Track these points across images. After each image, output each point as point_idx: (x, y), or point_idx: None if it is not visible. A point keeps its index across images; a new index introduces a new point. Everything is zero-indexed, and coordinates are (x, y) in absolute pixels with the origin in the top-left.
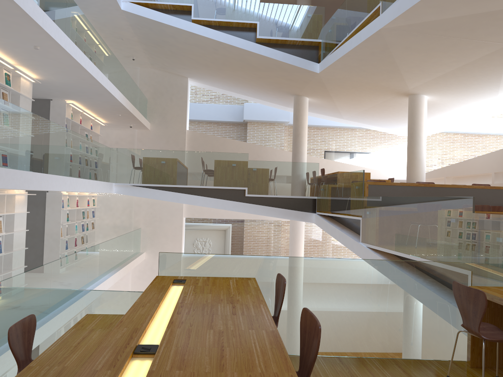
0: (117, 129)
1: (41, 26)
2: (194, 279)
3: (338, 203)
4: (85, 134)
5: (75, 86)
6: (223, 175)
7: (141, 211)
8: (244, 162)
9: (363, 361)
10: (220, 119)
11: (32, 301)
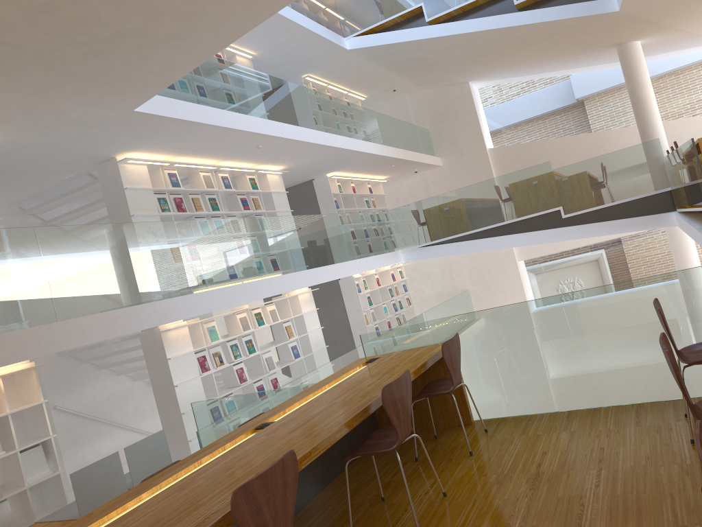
0: (405, 178)
1: (247, 130)
2: (388, 355)
3: (687, 192)
4: (364, 201)
5: (322, 159)
6: (525, 200)
7: (463, 269)
8: (547, 174)
9: (597, 411)
10: (528, 117)
11: (275, 401)
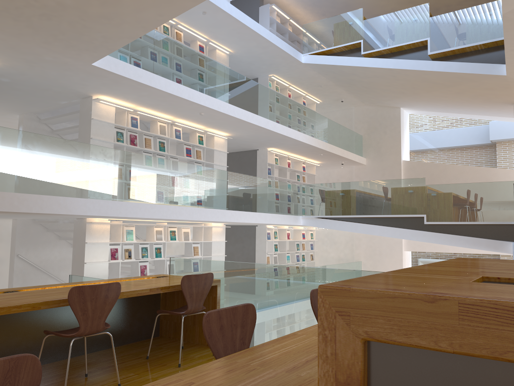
0: (337, 167)
1: (188, 99)
2: (174, 277)
3: None
4: (296, 175)
5: (259, 136)
6: (399, 203)
7: (361, 245)
8: (420, 187)
9: None
10: (440, 144)
11: None
